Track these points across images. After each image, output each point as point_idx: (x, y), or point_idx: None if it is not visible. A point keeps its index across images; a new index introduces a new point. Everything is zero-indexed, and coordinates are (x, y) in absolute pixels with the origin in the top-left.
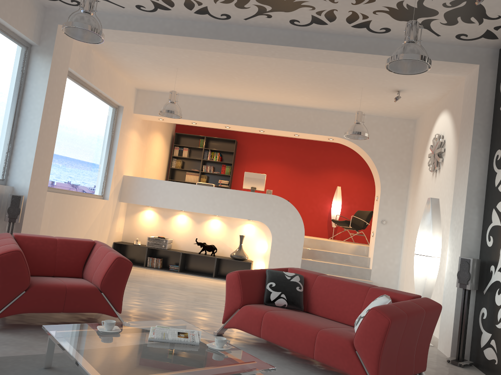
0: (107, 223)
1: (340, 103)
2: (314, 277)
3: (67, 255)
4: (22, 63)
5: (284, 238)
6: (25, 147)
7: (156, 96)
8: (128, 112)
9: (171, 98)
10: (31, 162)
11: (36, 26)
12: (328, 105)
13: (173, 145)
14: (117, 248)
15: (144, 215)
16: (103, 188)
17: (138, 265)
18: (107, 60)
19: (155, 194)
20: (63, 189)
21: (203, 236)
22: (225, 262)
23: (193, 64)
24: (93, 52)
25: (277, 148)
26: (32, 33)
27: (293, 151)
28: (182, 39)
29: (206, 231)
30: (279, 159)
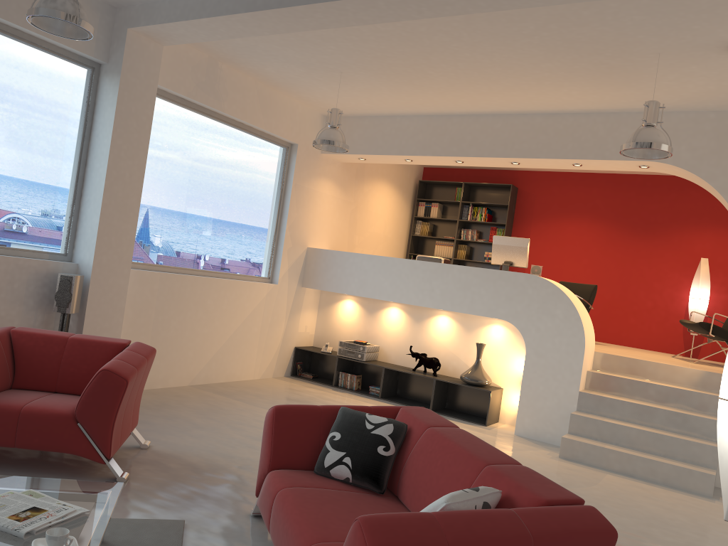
0: (279, 318)
1: (644, 93)
2: (422, 429)
3: (77, 361)
4: (87, 91)
5: (547, 351)
6: (91, 208)
7: (350, 124)
8: (310, 151)
9: (330, 121)
10: (95, 229)
11: (99, 35)
12: (624, 101)
13: (417, 200)
14: (304, 356)
15: (341, 308)
16: (271, 267)
17: (326, 384)
18: (250, 75)
19: (348, 274)
20: (188, 267)
21: (424, 342)
22: (457, 387)
23: (353, 59)
24: (221, 65)
25: (586, 194)
26: (91, 47)
27: (616, 197)
28: (274, 16)
29: (428, 334)
30: (589, 213)
